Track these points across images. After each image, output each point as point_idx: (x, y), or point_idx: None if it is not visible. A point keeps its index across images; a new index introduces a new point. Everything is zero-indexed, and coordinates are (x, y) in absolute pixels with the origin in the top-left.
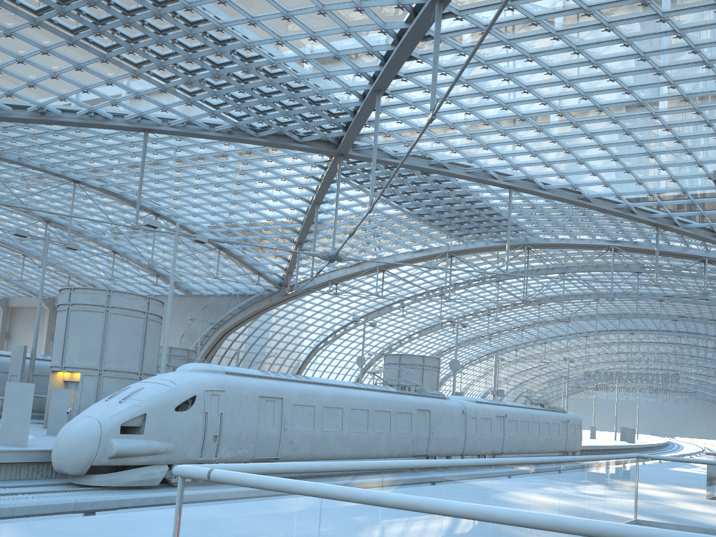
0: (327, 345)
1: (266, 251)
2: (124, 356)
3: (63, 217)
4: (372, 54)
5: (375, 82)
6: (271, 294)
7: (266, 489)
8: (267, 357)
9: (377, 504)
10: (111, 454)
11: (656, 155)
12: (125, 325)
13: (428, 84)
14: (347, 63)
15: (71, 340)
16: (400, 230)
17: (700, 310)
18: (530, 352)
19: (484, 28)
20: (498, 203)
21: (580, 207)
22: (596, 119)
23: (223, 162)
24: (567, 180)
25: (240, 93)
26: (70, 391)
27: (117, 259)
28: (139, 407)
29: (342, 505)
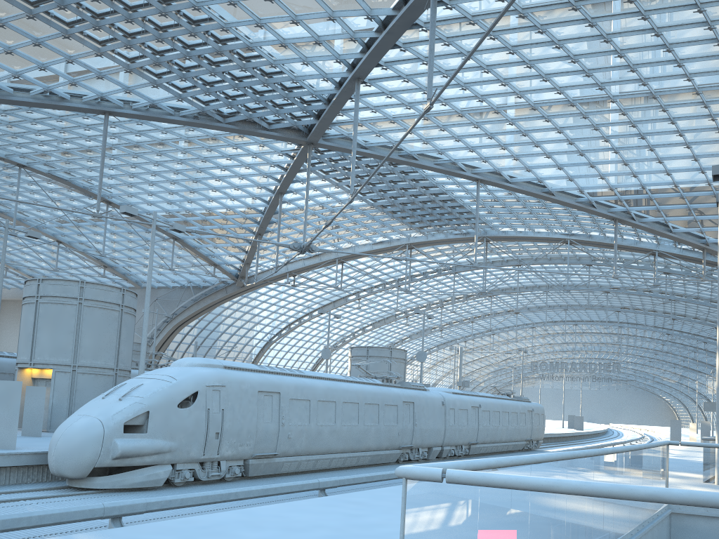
0: (281, 338)
1: (223, 241)
2: (99, 351)
3: (3, 204)
4: (355, 40)
5: (356, 69)
6: (227, 286)
7: (516, 489)
8: (220, 351)
9: (659, 501)
10: (115, 454)
11: (620, 151)
12: (99, 318)
13: (407, 74)
14: (327, 49)
15: (41, 335)
16: (362, 221)
17: (642, 301)
18: (479, 343)
19: (471, 18)
20: (463, 196)
21: (542, 200)
22: (566, 113)
23: (185, 148)
24: (533, 173)
25: (210, 76)
26: None
27: (61, 249)
28: (141, 404)
29: (612, 503)
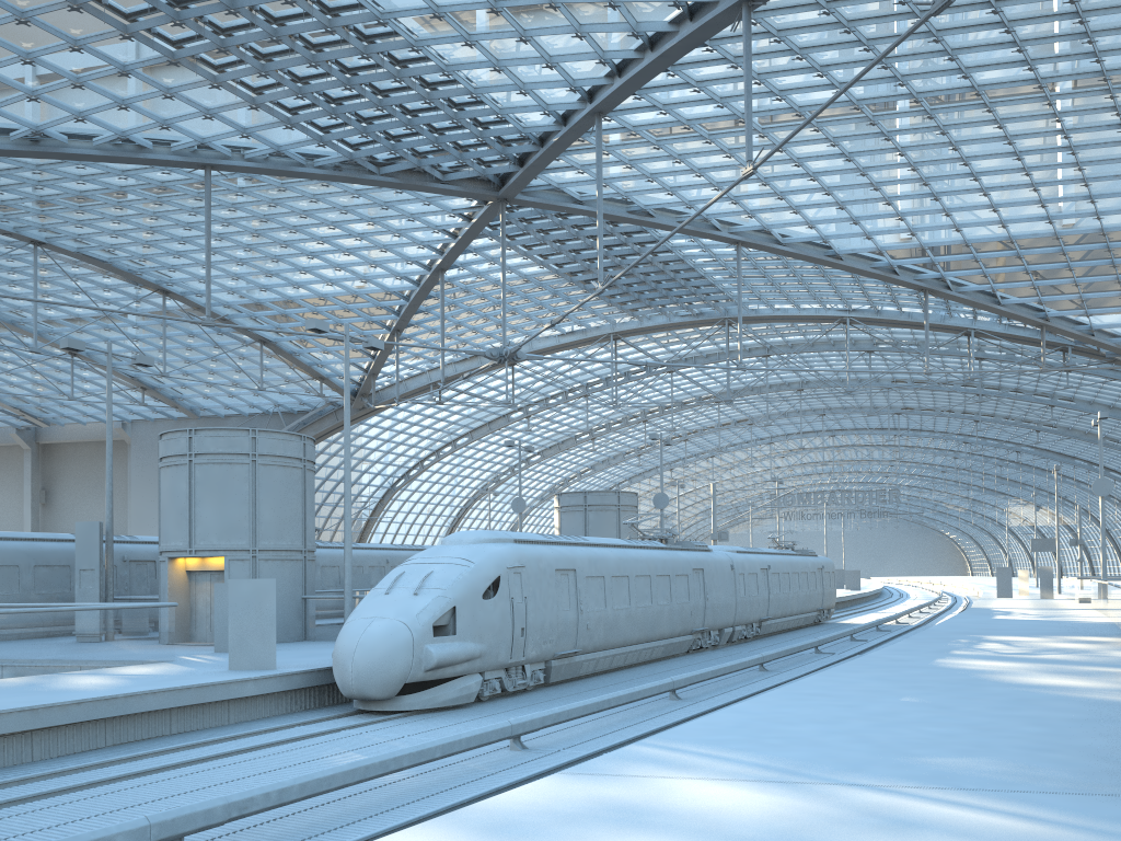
0: (408, 482)
1: (338, 343)
2: (283, 528)
3: None
4: (605, 63)
5: (599, 101)
6: (337, 409)
7: None
8: (321, 508)
9: None
10: (430, 665)
11: (941, 196)
12: (280, 481)
13: (665, 103)
14: (560, 73)
15: (202, 510)
16: (550, 304)
17: (935, 398)
18: (691, 471)
19: (776, 34)
20: (706, 263)
21: (821, 266)
22: (875, 149)
23: (305, 210)
24: (816, 230)
25: (370, 110)
26: (201, 585)
27: (73, 365)
28: (446, 598)
29: None
